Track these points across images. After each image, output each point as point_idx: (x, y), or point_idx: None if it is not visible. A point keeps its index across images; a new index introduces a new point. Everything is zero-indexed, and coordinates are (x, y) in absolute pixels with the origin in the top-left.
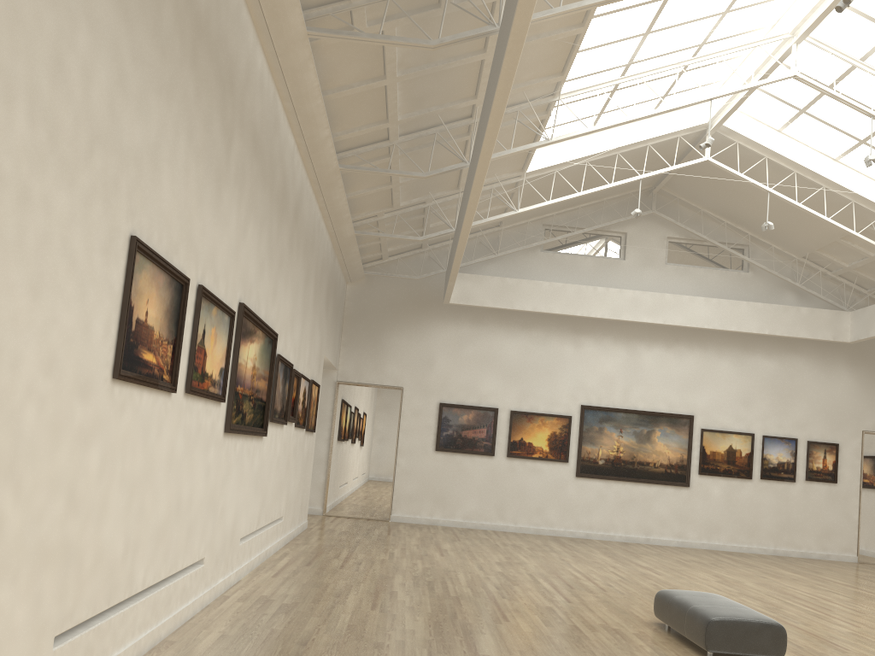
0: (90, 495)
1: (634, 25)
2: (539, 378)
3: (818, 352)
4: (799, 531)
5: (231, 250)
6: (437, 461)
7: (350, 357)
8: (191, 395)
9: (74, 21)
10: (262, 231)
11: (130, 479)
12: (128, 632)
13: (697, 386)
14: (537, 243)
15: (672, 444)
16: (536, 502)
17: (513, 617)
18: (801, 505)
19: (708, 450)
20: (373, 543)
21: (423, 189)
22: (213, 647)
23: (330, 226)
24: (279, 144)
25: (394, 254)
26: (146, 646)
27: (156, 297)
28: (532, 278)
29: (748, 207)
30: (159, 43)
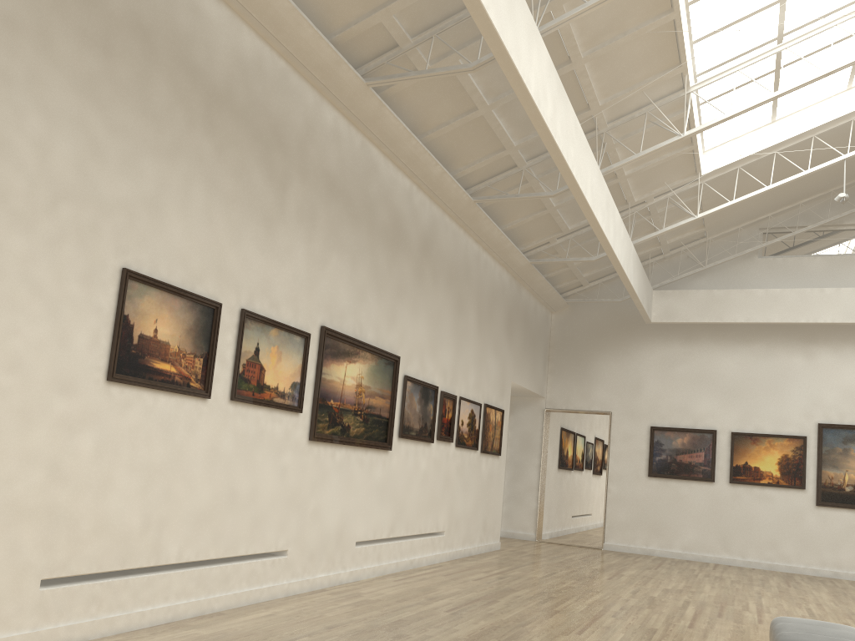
0: (83, 472)
1: None
2: (764, 396)
3: None
4: None
5: (299, 280)
6: (650, 488)
7: (557, 384)
8: (243, 403)
9: (21, 111)
10: (358, 264)
11: (145, 465)
12: (158, 595)
13: None
14: (750, 249)
15: None
16: (767, 534)
17: (590, 632)
18: None
19: None
20: (548, 564)
21: None
22: (247, 621)
23: (497, 258)
24: (381, 186)
25: (594, 279)
26: (188, 612)
27: (170, 318)
28: (749, 287)
29: None
30: (150, 117)
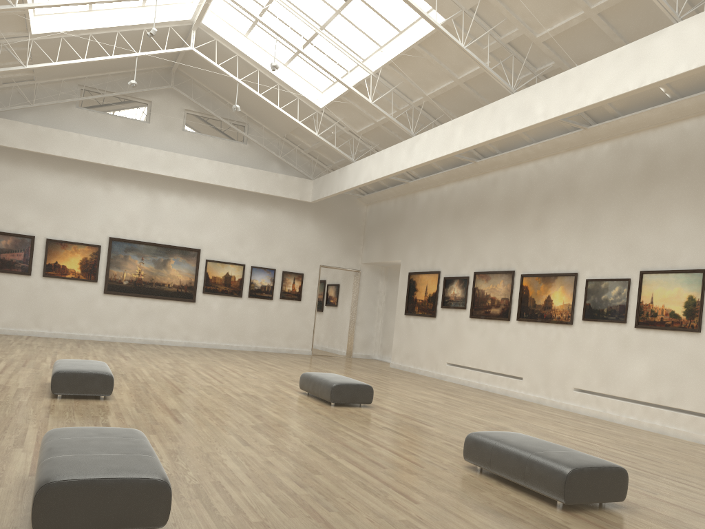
0: None
1: None
2: (73, 214)
3: (293, 208)
4: (274, 334)
5: None
6: None
7: None
8: None
9: None
10: None
11: None
12: None
13: (204, 227)
14: (70, 100)
15: (183, 270)
16: (69, 313)
17: None
18: (276, 316)
19: (211, 275)
20: None
21: None
22: None
23: None
24: None
25: None
26: None
27: None
28: (68, 129)
29: (240, 93)
30: None
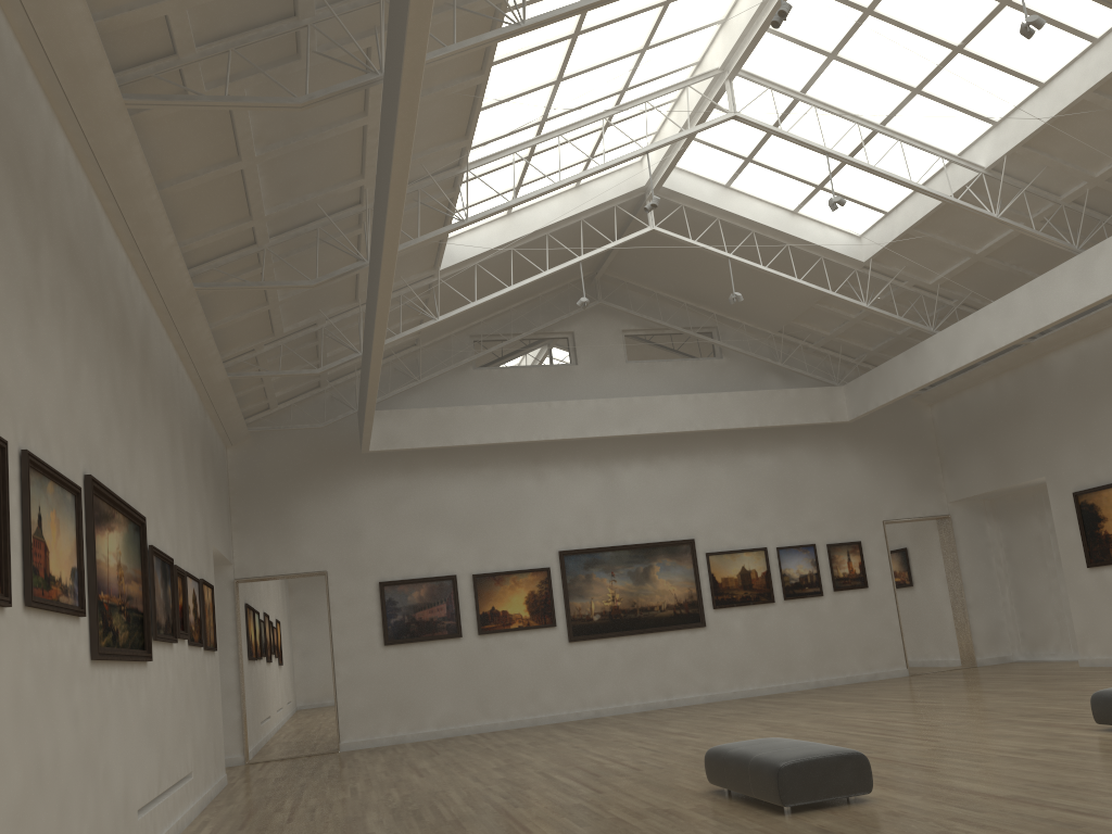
0: None
1: (542, 71)
2: (501, 527)
3: (817, 438)
4: (839, 653)
5: (61, 402)
6: (389, 659)
7: (248, 544)
8: (35, 610)
9: None
10: (102, 377)
11: None
12: None
13: (691, 503)
14: (467, 360)
15: (676, 578)
16: (526, 685)
17: (536, 827)
18: (835, 621)
19: (719, 577)
20: (325, 782)
21: (311, 306)
22: None
23: (193, 371)
24: (107, 259)
25: (285, 399)
26: None
27: None
28: (469, 403)
29: (708, 281)
30: None
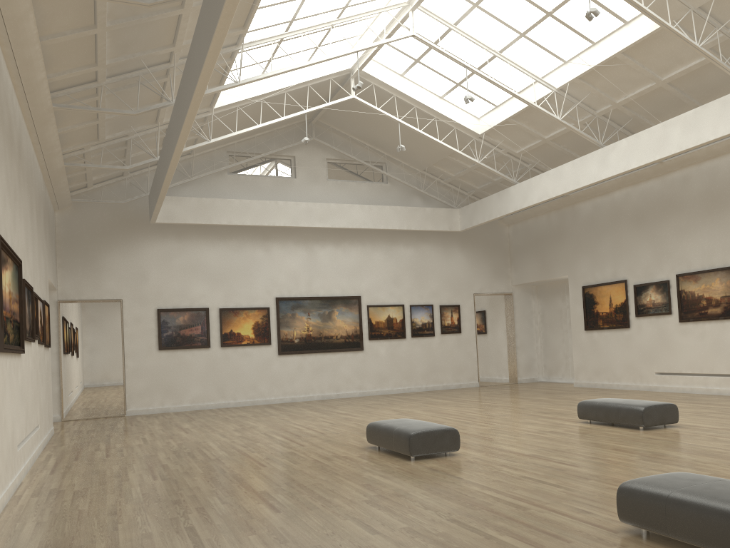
0: None
1: None
2: (240, 279)
3: (440, 240)
4: (440, 371)
5: None
6: (161, 359)
7: (68, 277)
8: None
9: None
10: (2, 168)
11: None
12: None
13: (361, 273)
14: (224, 168)
15: (347, 320)
16: (249, 380)
17: (268, 463)
18: (440, 352)
19: (374, 321)
20: (123, 434)
21: (126, 124)
22: (36, 533)
23: (41, 160)
24: (3, 87)
25: (98, 182)
26: None
27: None
28: (224, 196)
29: (384, 133)
30: None
